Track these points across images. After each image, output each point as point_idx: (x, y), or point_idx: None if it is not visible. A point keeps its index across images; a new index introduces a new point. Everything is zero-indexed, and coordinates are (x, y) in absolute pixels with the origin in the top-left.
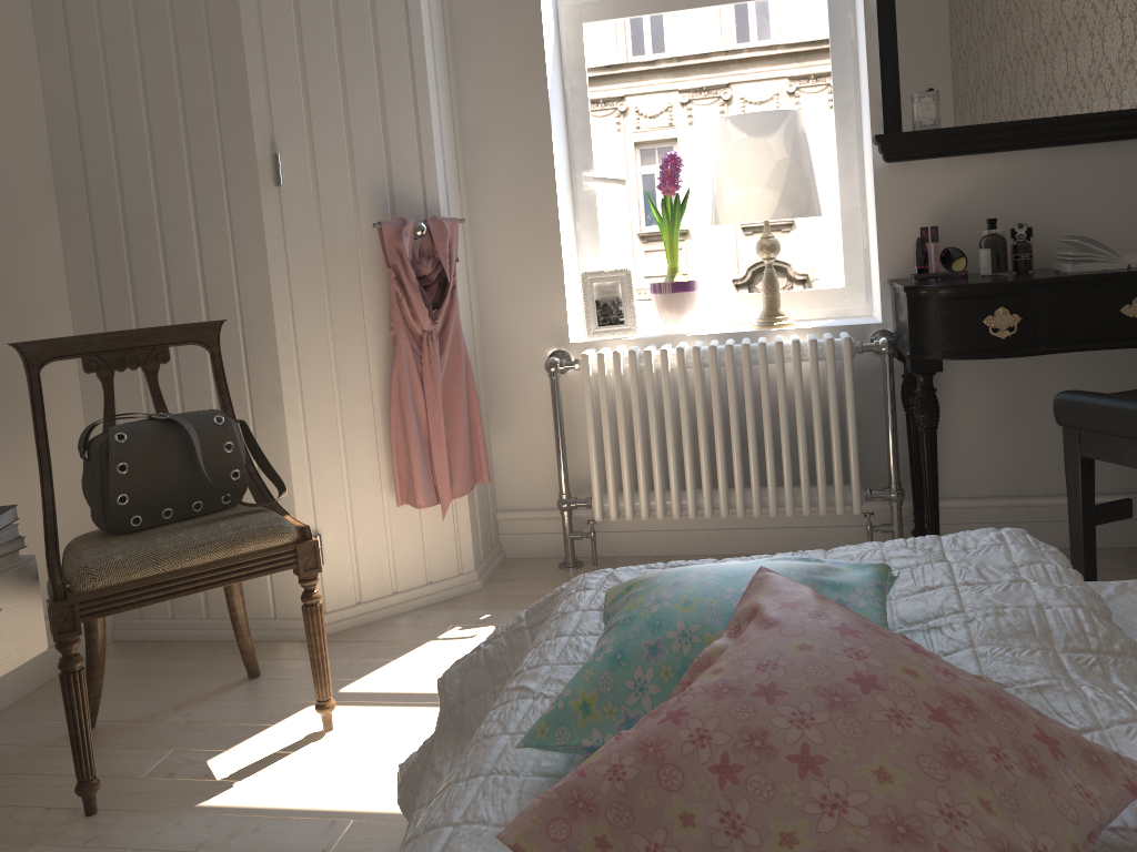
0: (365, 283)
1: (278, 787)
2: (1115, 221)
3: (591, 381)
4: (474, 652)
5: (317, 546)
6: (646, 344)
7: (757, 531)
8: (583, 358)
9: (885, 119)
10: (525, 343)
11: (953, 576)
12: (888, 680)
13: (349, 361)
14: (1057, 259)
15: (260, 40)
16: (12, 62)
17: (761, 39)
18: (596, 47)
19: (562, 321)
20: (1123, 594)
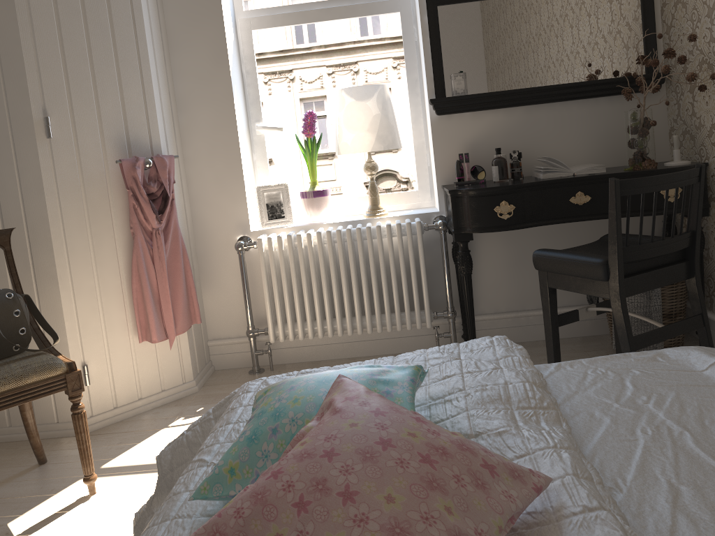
0: (112, 199)
1: (56, 535)
2: (567, 147)
3: (264, 255)
4: (180, 437)
5: (80, 374)
6: (299, 230)
7: (371, 342)
8: (258, 241)
9: (436, 89)
10: (222, 232)
11: (461, 368)
12: (398, 441)
13: (103, 250)
14: (536, 170)
15: (33, 42)
16: None
17: (362, 40)
18: (261, 45)
19: (245, 217)
20: (558, 370)
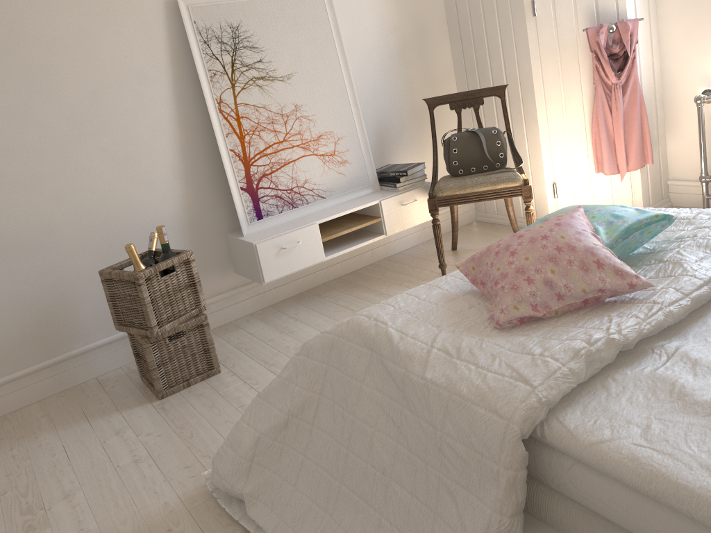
0: (581, 60)
1: None
2: None
3: None
4: None
5: (530, 188)
6: None
7: None
8: None
9: None
10: (687, 85)
11: None
12: (551, 238)
13: (571, 100)
14: None
15: None
16: None
17: None
18: None
19: (710, 72)
20: None
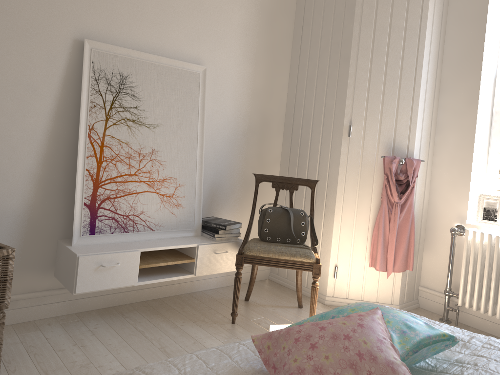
0: (375, 178)
1: None
2: None
3: (468, 242)
4: None
5: (320, 267)
6: None
7: None
8: (466, 231)
9: None
10: (446, 218)
11: (496, 356)
12: (354, 340)
13: (362, 205)
14: None
15: (353, 84)
16: (279, 85)
17: None
18: None
19: (464, 212)
20: None
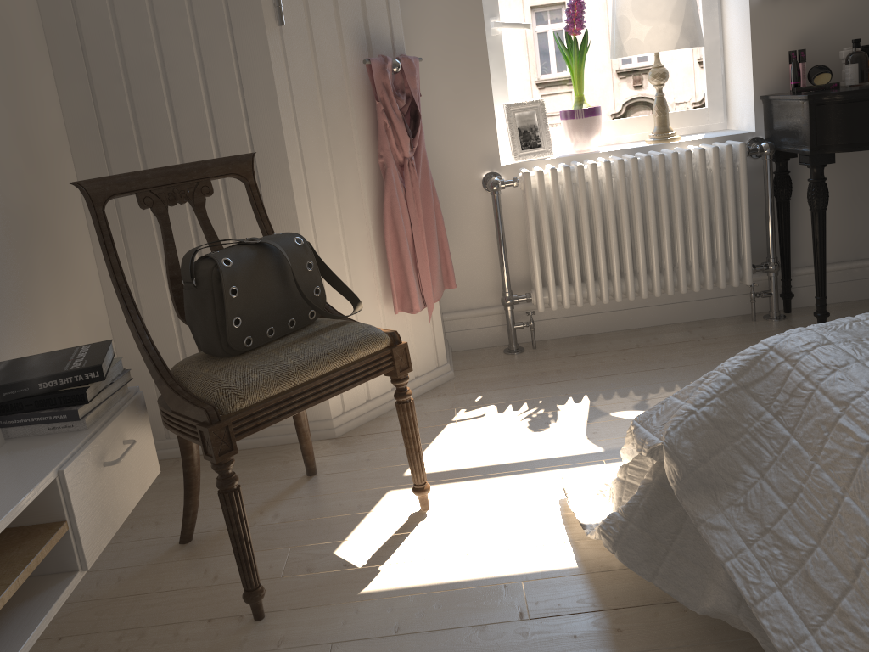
0: (353, 117)
1: (424, 564)
2: None
3: (532, 194)
4: (692, 416)
5: (406, 348)
6: (566, 162)
7: (659, 308)
8: (526, 176)
9: None
10: (462, 168)
11: None
12: None
13: (346, 188)
14: None
15: None
16: None
17: None
18: None
19: (493, 147)
20: None
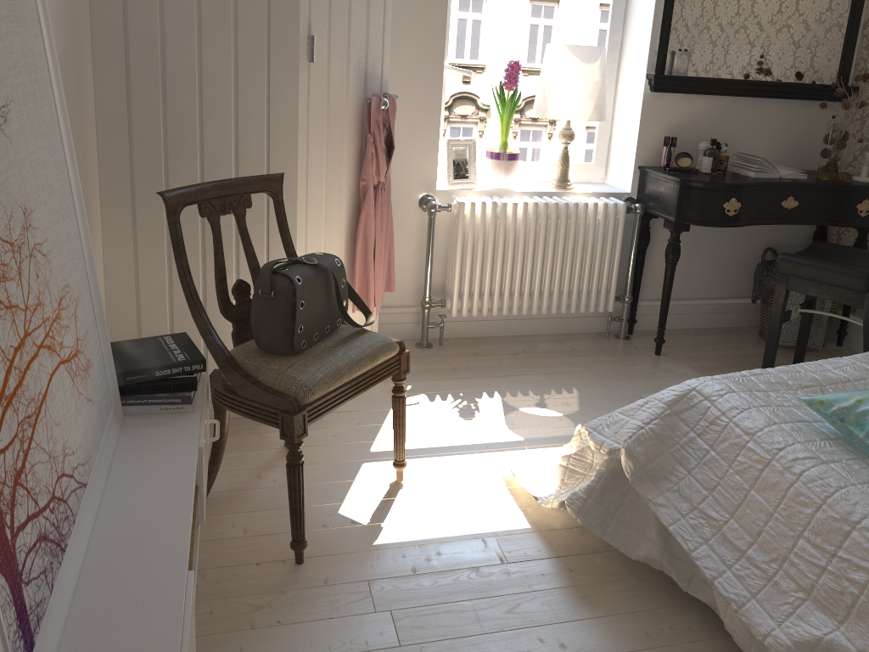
0: (346, 143)
1: (416, 523)
2: (756, 144)
3: (463, 221)
4: (642, 430)
5: (408, 355)
6: (488, 195)
7: (539, 321)
8: (461, 205)
9: (657, 64)
10: (404, 188)
11: None
12: None
13: (333, 203)
14: (734, 165)
15: None
16: None
17: None
18: None
19: (433, 174)
20: None
